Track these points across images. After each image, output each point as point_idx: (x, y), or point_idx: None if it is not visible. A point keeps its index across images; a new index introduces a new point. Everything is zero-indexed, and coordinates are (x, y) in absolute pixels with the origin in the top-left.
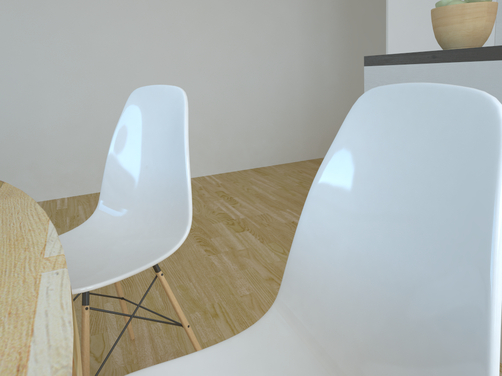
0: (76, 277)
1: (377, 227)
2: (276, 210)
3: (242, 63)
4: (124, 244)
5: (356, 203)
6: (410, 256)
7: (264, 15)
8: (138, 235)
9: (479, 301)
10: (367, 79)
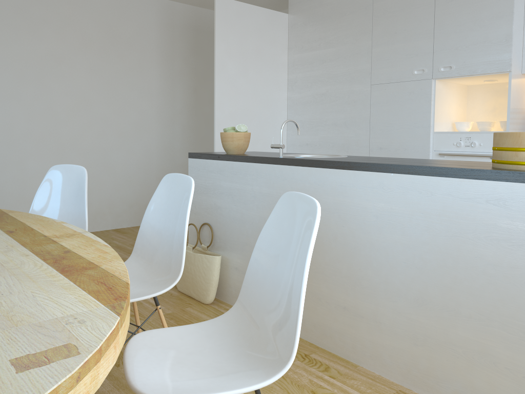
0: None
1: (166, 219)
2: None
3: (110, 144)
4: None
5: (161, 212)
6: (174, 225)
7: (129, 108)
8: None
9: (183, 228)
10: (190, 165)
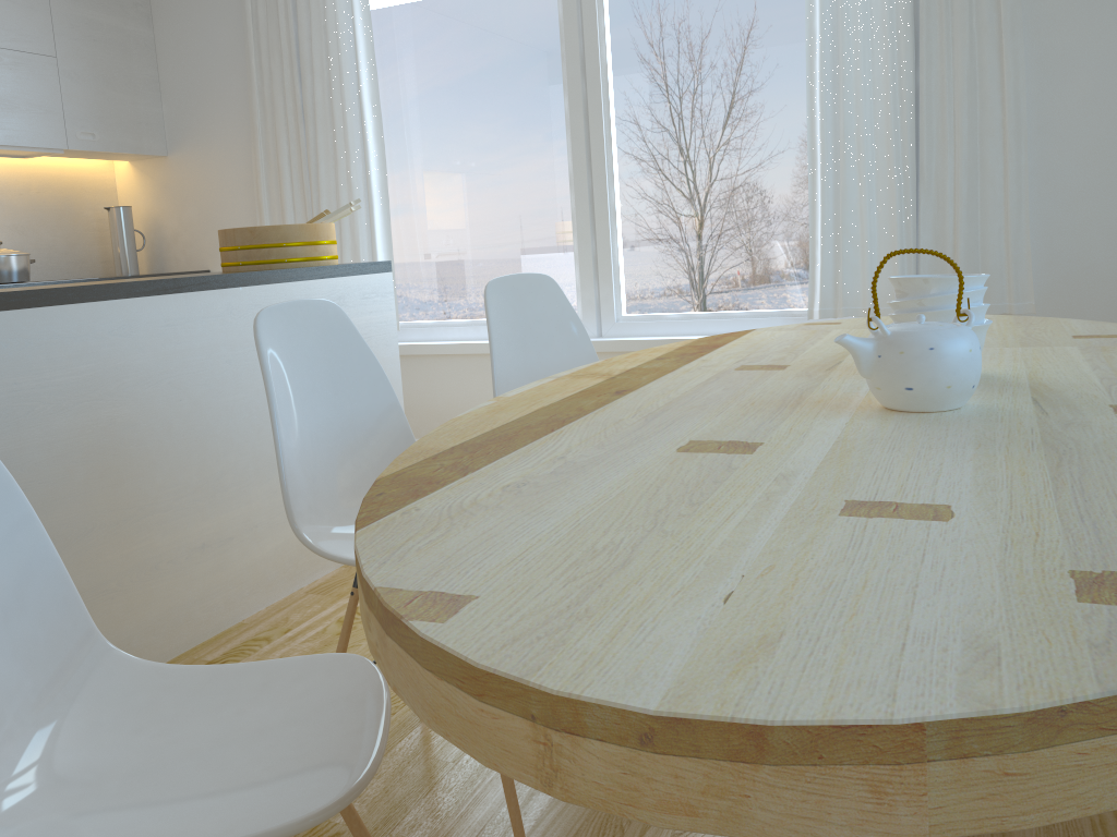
0: (297, 712)
1: (314, 405)
2: None
3: None
4: (93, 776)
5: (297, 398)
6: (339, 407)
7: None
8: (53, 762)
9: (388, 390)
10: None
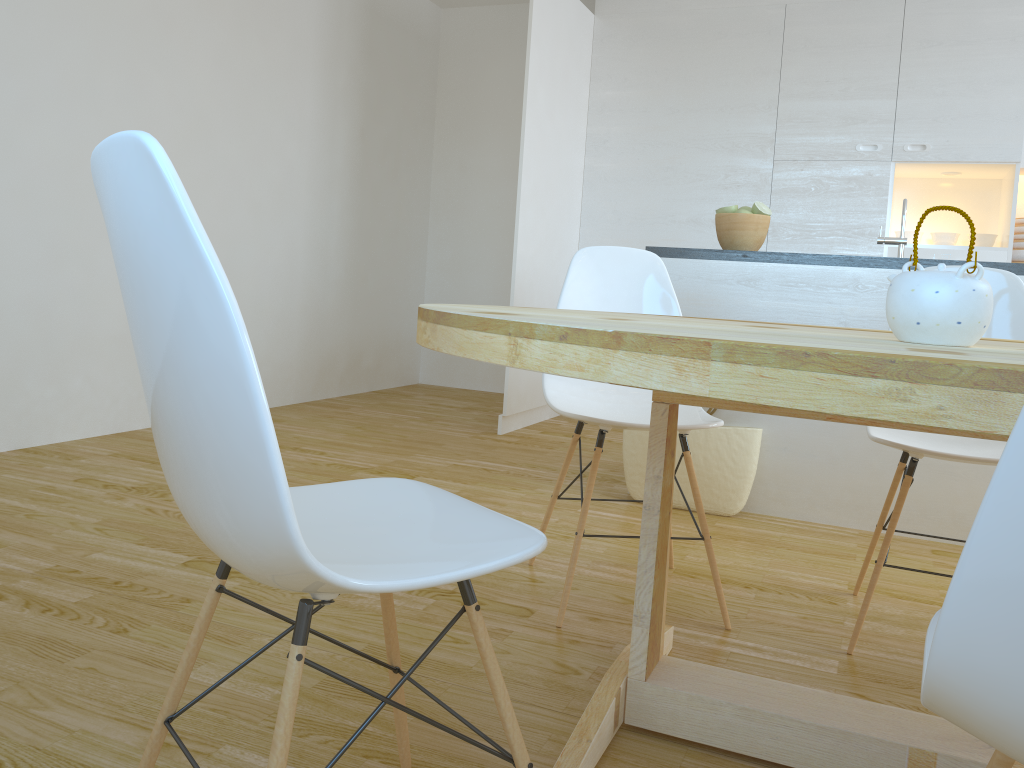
0: None
1: None
2: (405, 456)
3: (236, 226)
4: (621, 413)
5: None
6: None
7: (270, 153)
8: (622, 405)
9: None
10: None
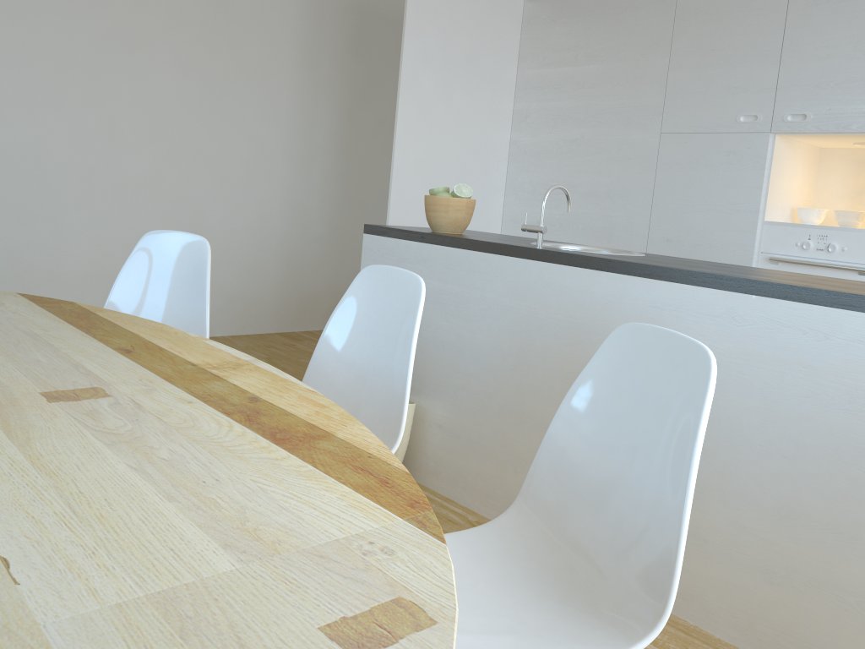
0: None
1: (366, 342)
2: None
3: (204, 194)
4: None
5: (356, 330)
6: (381, 354)
7: (240, 135)
8: None
9: (406, 362)
10: (366, 246)
